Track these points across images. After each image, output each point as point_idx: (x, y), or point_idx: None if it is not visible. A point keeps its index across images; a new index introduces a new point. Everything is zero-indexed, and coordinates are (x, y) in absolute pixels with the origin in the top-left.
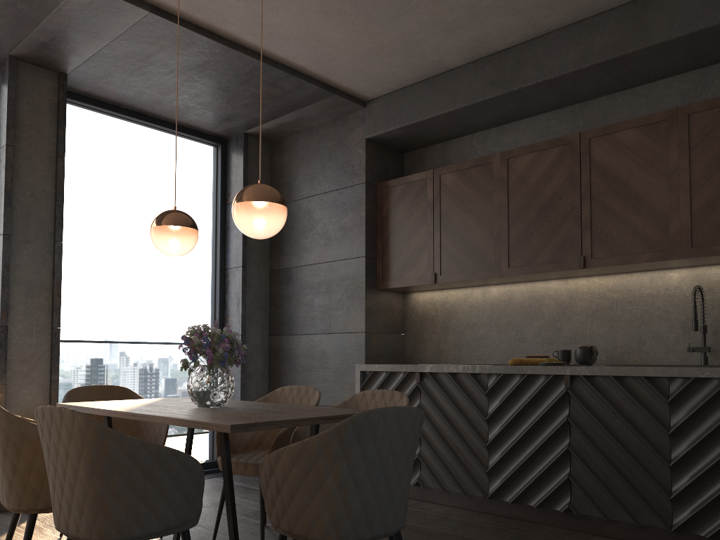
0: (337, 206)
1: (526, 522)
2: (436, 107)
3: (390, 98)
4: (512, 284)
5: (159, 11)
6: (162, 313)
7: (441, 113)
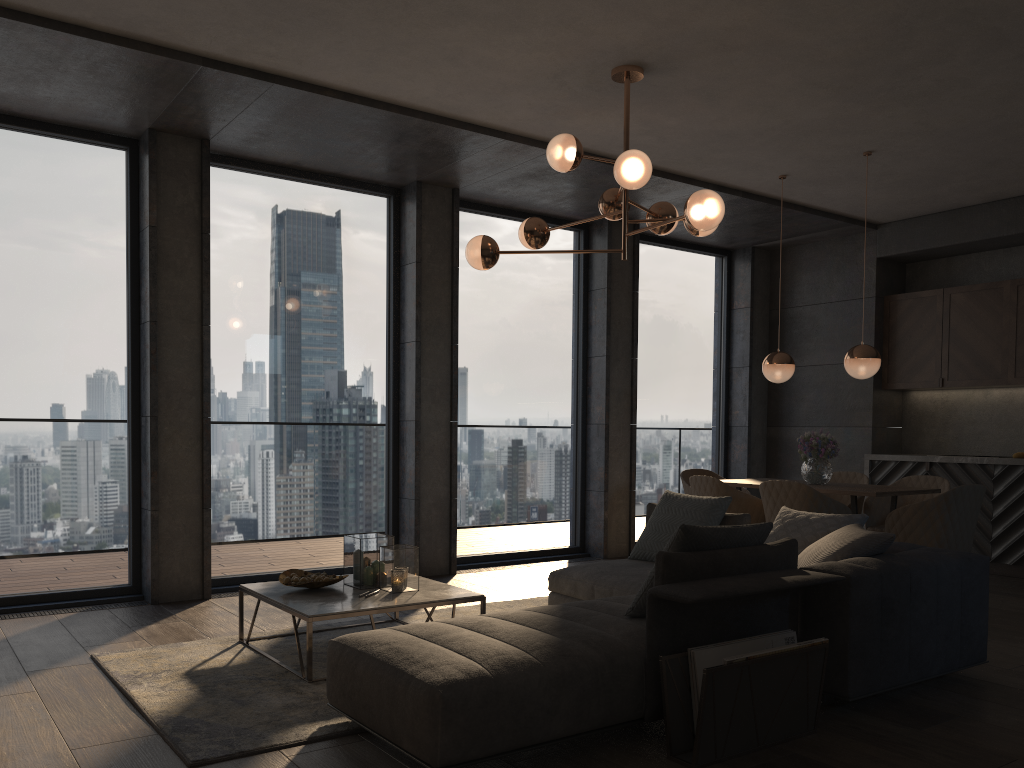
0: (844, 315)
1: (1023, 579)
2: (950, 237)
3: (903, 224)
4: (1013, 388)
5: (746, 194)
6: (684, 409)
7: (955, 243)
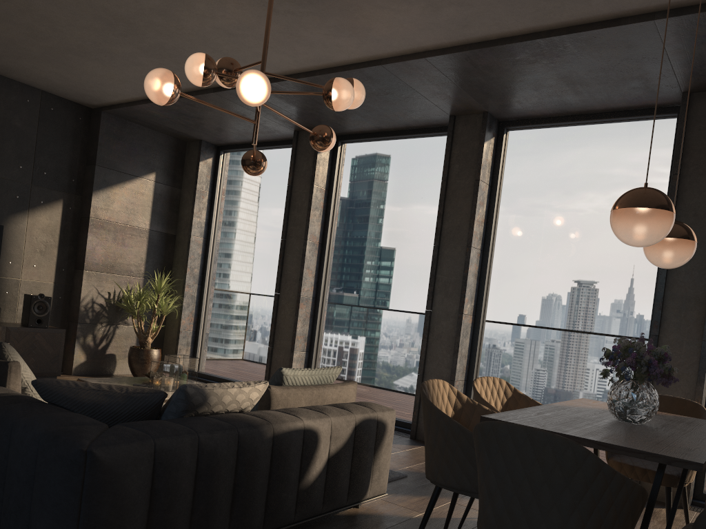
0: None
1: None
2: None
3: None
4: None
5: None
6: None
7: None
